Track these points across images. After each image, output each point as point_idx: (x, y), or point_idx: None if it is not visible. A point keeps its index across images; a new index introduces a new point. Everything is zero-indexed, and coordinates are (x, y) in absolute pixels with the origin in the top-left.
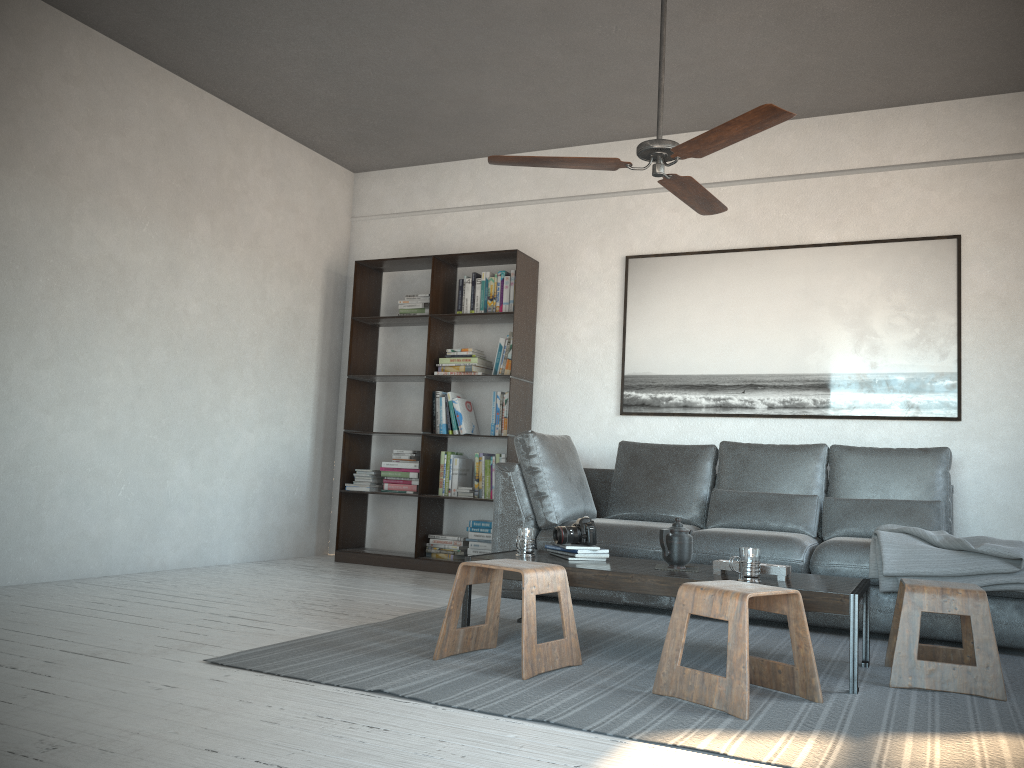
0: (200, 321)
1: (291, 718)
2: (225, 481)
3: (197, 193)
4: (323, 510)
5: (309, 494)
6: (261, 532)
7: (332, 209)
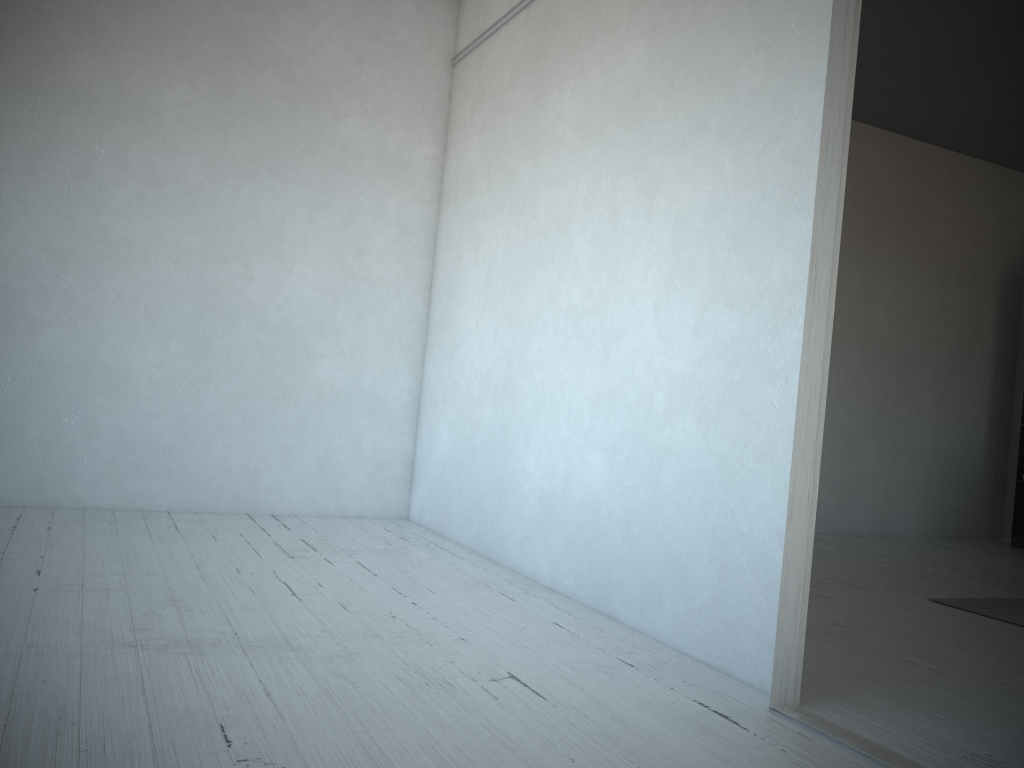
0: (887, 329)
1: (1013, 643)
2: (907, 465)
3: (885, 221)
4: (996, 498)
5: (982, 482)
6: (937, 512)
7: (1008, 214)
